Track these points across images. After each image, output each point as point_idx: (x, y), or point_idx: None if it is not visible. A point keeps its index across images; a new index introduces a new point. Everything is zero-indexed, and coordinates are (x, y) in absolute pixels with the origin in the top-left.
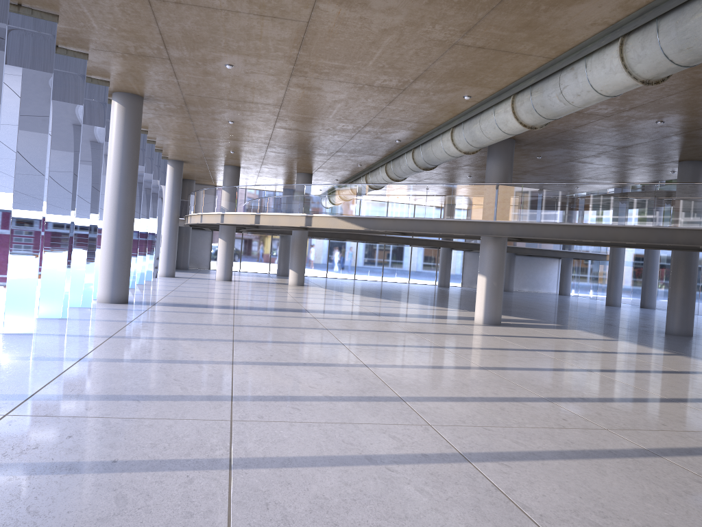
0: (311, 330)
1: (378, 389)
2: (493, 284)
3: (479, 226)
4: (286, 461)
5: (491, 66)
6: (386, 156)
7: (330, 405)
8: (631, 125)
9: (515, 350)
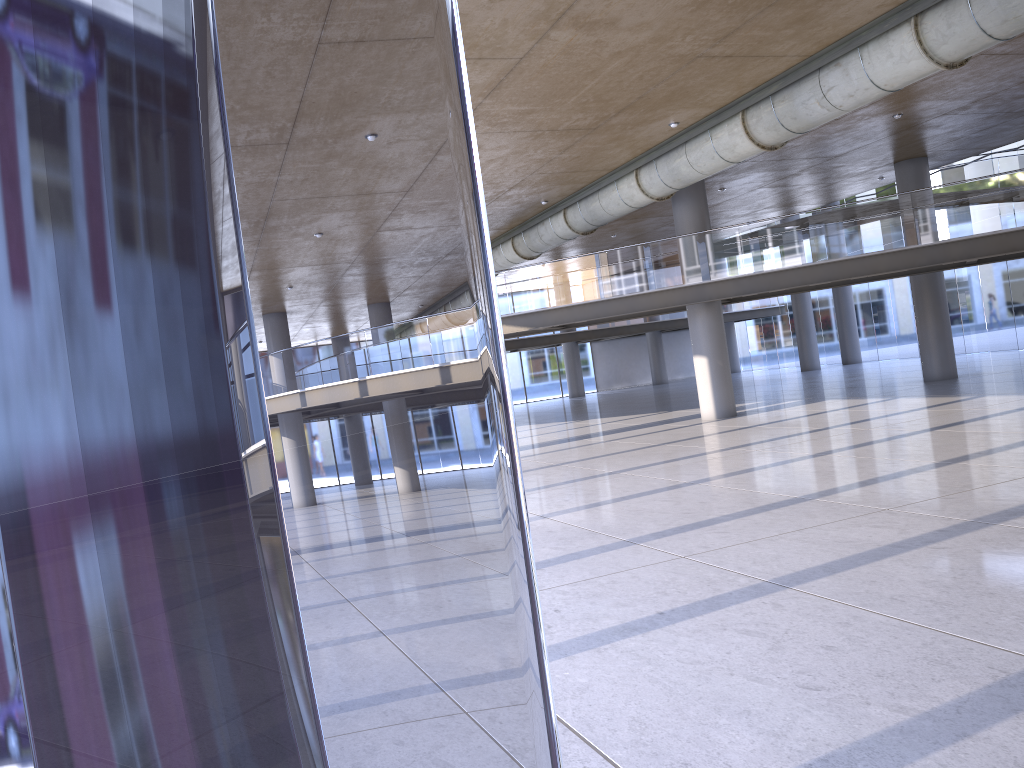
0: (544, 469)
1: (759, 497)
2: (719, 364)
3: (691, 292)
4: (825, 568)
5: (727, 79)
6: (514, 227)
7: (747, 520)
8: (860, 126)
9: (812, 433)
